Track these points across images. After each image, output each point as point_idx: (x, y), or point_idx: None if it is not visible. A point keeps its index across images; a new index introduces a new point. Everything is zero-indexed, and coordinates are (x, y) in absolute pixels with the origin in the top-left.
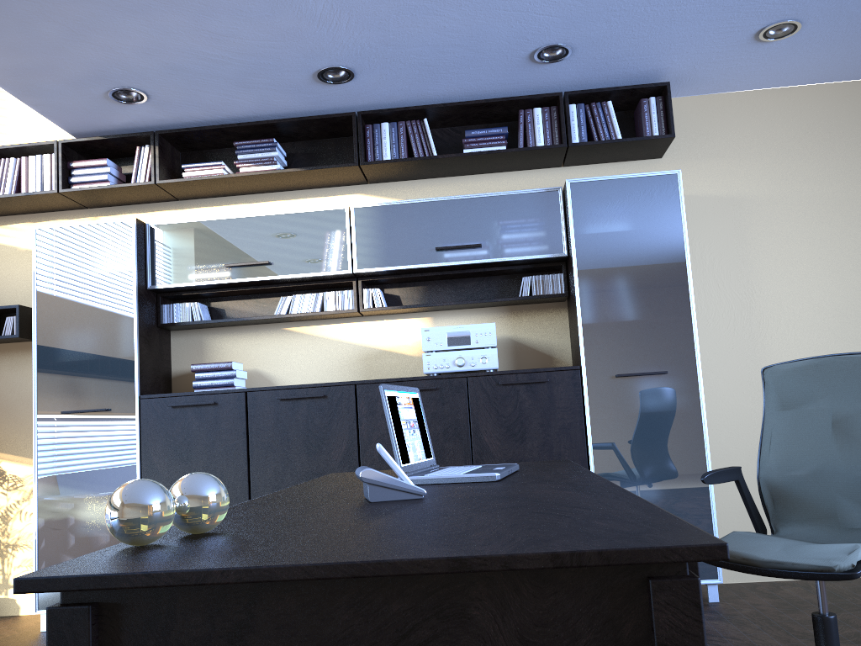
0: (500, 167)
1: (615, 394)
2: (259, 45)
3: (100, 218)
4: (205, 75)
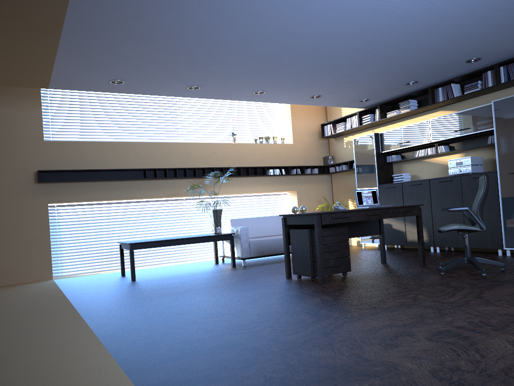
0: (484, 93)
1: (509, 180)
2: (382, 86)
3: (373, 130)
4: (377, 93)
